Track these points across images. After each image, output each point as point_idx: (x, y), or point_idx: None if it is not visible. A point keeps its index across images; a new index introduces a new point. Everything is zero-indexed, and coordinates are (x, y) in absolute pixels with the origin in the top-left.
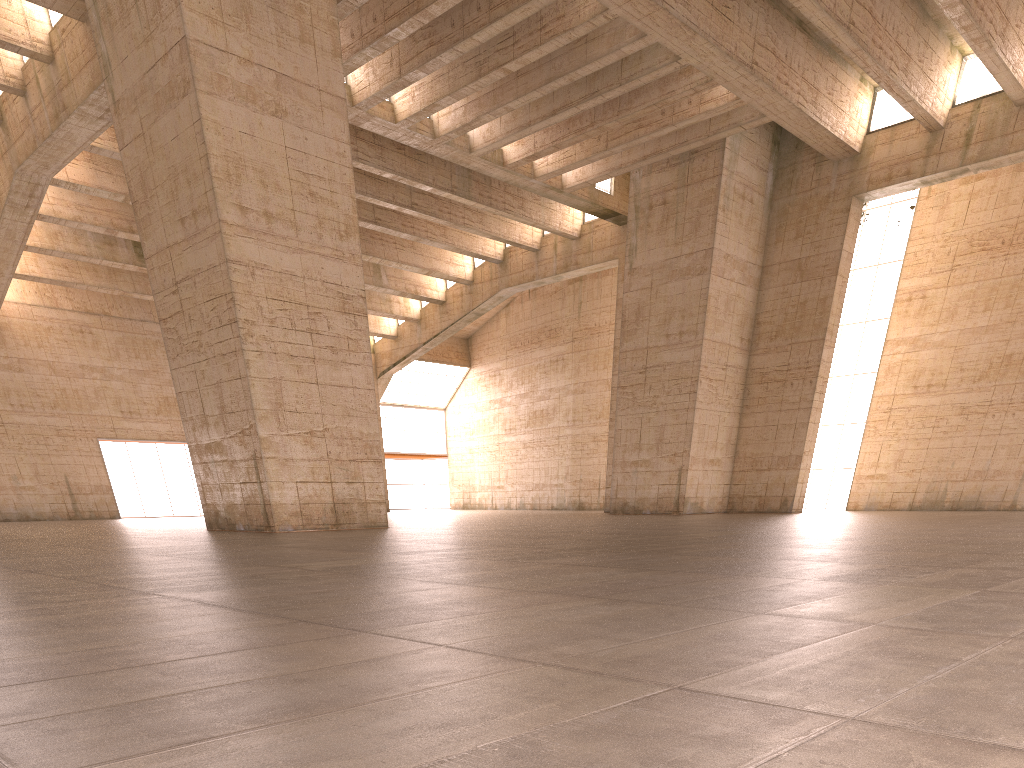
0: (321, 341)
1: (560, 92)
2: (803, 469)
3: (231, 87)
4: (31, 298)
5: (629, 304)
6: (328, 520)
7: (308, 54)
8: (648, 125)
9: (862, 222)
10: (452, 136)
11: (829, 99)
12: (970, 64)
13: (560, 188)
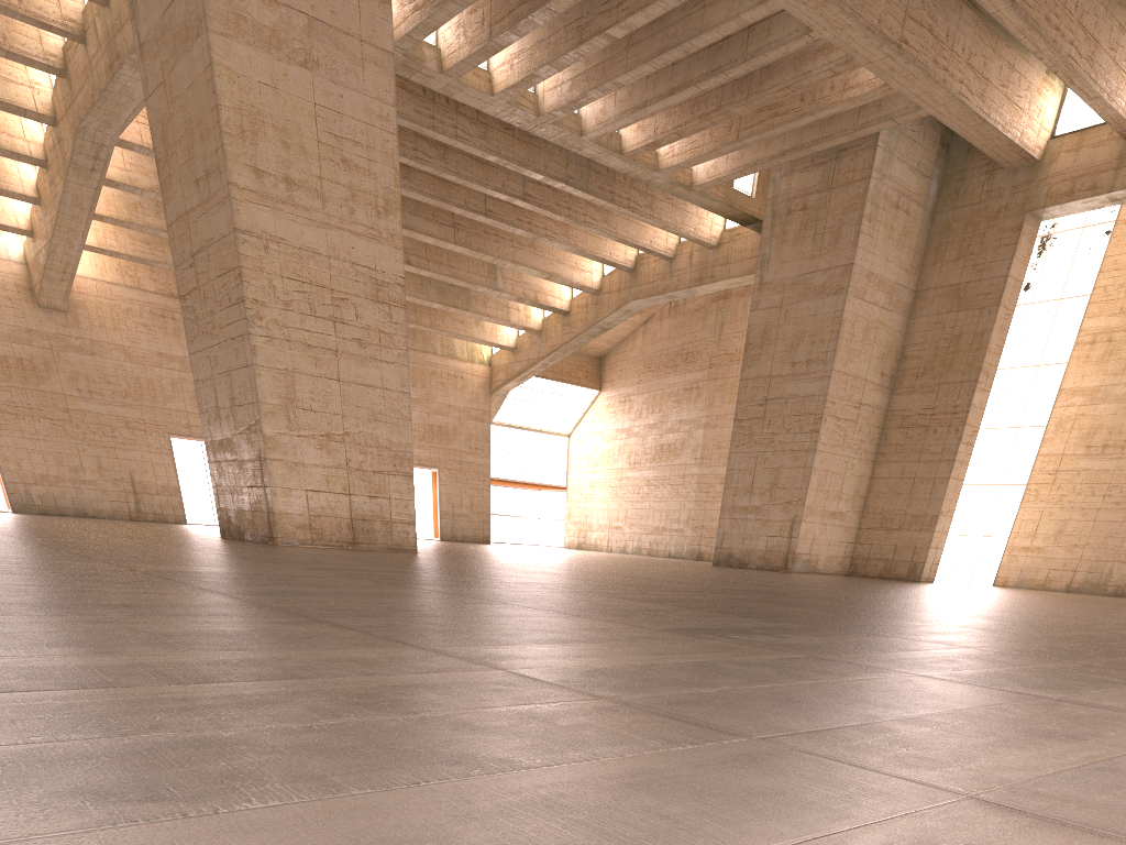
0: (346, 332)
1: (680, 68)
2: (939, 532)
3: (251, 29)
4: (111, 275)
5: (755, 324)
6: (343, 537)
7: None
8: (785, 113)
9: (1047, 247)
10: (558, 115)
11: (1002, 92)
12: None
13: (689, 185)
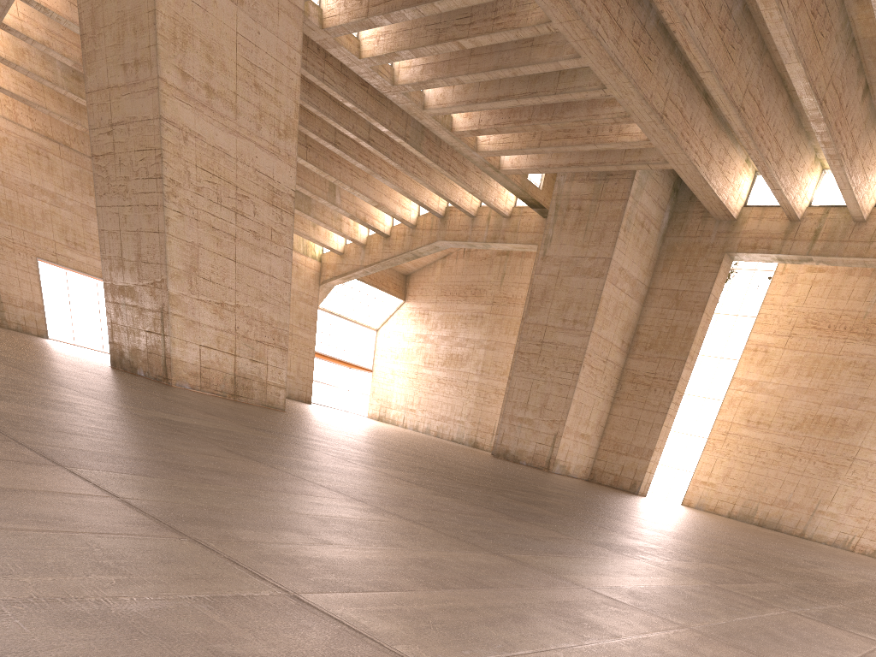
0: (245, 223)
1: (506, 83)
2: (652, 462)
3: None
4: None
5: (538, 284)
6: (227, 389)
7: None
8: (575, 138)
9: (731, 277)
10: (409, 89)
11: (719, 167)
12: (827, 177)
13: (497, 168)
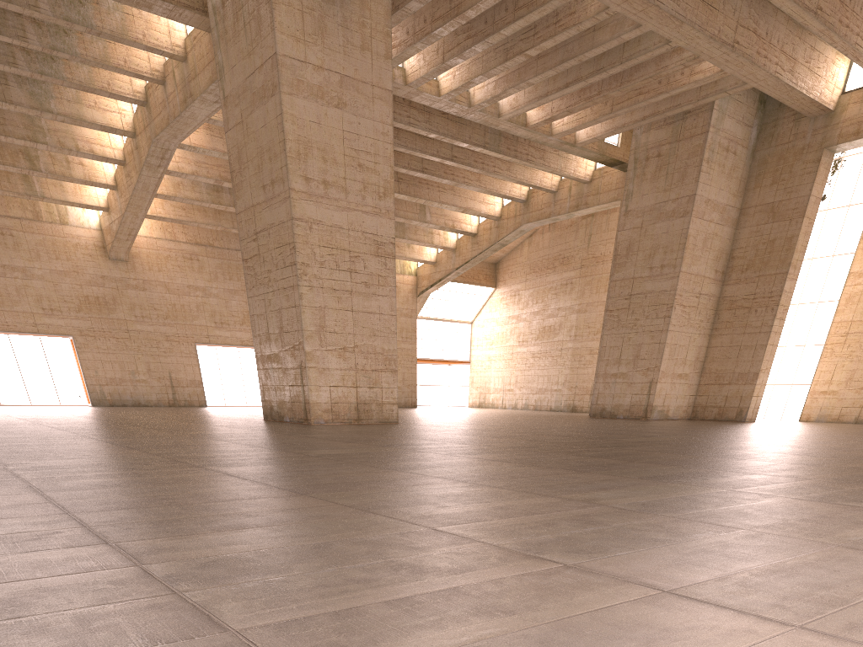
0: (358, 278)
1: (573, 68)
2: (759, 384)
3: (306, 88)
4: (156, 233)
5: (622, 241)
6: (352, 416)
7: (366, 58)
8: (647, 92)
9: (839, 167)
10: (484, 105)
11: (806, 67)
12: None
13: (573, 143)
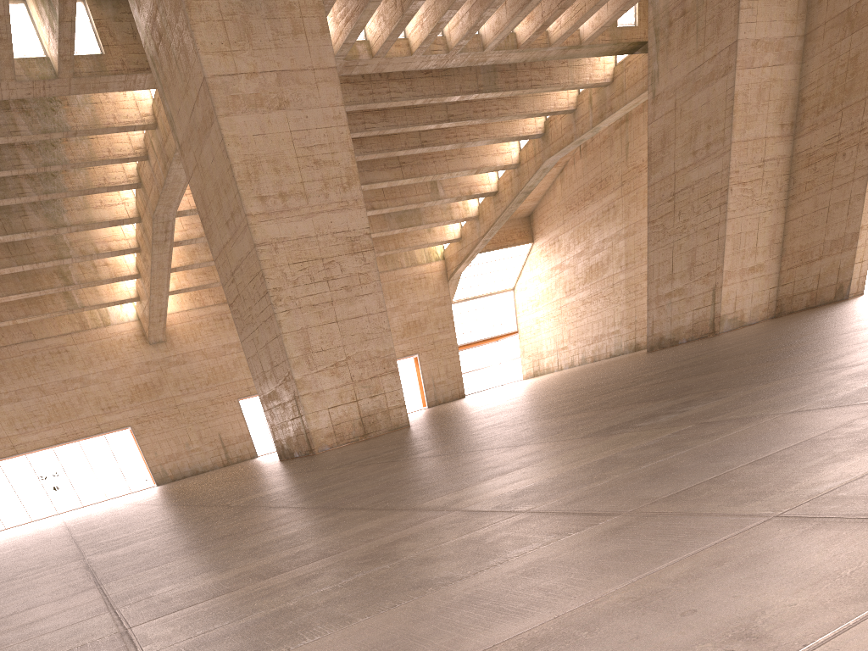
0: (336, 284)
1: None
2: (861, 246)
3: (243, 101)
4: (187, 305)
5: (654, 134)
6: (357, 433)
7: (301, 43)
8: None
9: None
10: (463, 43)
11: None
12: None
13: (578, 44)
